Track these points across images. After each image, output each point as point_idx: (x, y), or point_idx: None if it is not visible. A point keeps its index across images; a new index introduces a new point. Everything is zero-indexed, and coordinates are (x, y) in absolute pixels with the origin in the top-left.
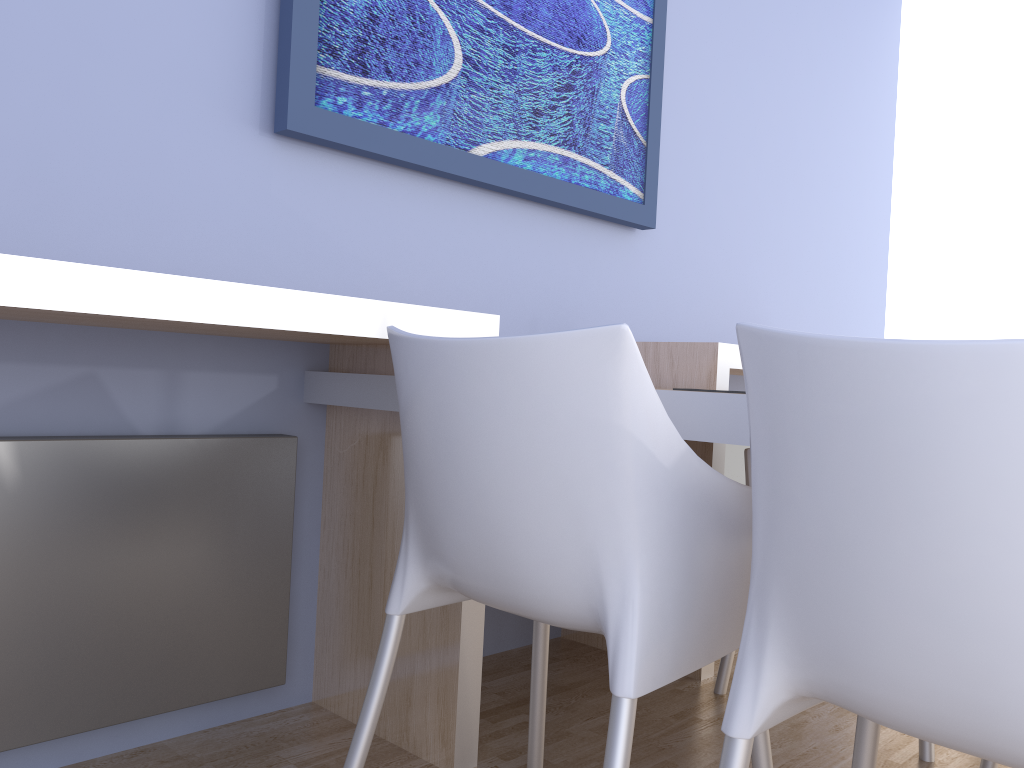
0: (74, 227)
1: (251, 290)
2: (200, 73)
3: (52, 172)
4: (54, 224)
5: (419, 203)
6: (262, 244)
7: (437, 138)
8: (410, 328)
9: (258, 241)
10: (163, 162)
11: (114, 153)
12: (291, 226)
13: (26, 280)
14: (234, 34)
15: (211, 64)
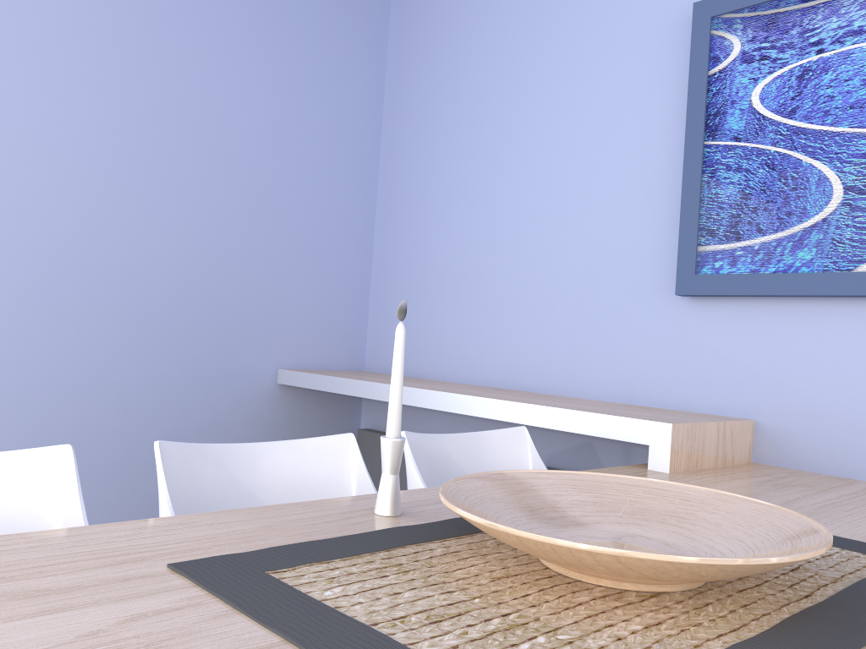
0: (584, 367)
1: (514, 404)
2: (645, 271)
3: (576, 341)
4: (576, 366)
5: (822, 322)
6: (682, 368)
7: (811, 268)
8: (598, 428)
9: (679, 366)
10: (625, 327)
11: (602, 327)
12: (702, 354)
13: (444, 400)
14: (665, 241)
15: (651, 264)
